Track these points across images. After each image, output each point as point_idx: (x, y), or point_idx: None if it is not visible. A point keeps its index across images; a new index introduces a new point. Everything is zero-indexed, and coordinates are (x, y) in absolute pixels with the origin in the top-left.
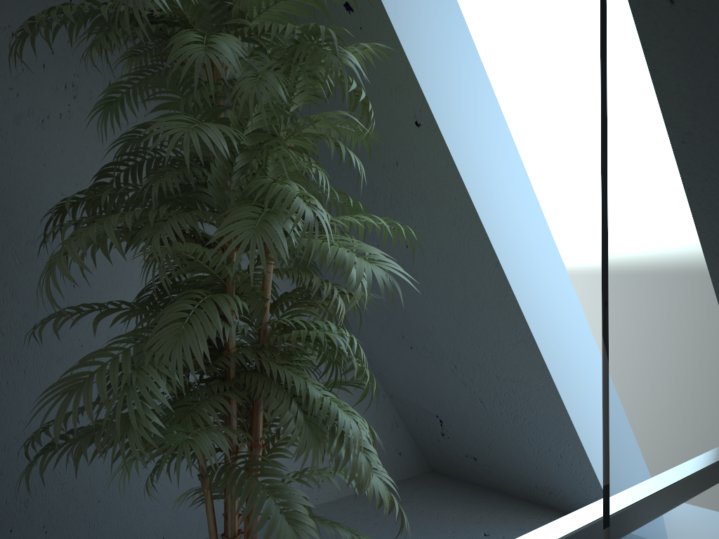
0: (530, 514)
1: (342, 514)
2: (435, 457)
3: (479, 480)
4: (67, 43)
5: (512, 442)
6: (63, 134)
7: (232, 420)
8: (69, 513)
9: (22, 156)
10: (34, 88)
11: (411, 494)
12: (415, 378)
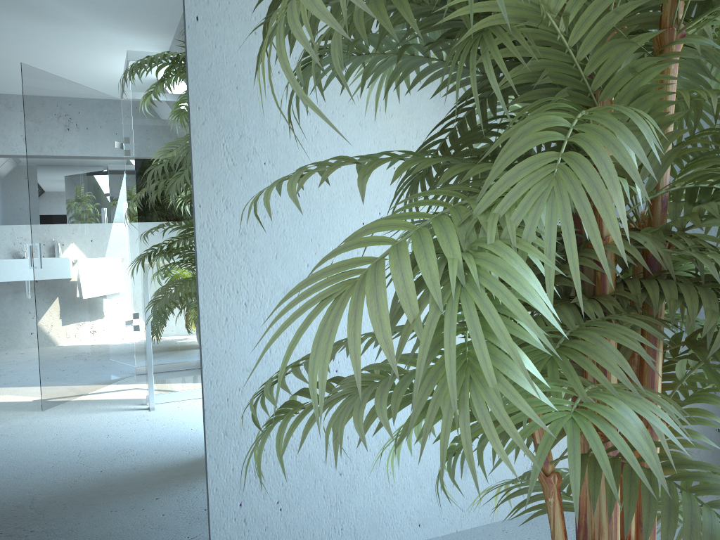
0: None
1: None
2: None
3: None
4: None
5: None
6: None
7: (610, 374)
8: (306, 487)
9: (228, 22)
10: None
11: None
12: None
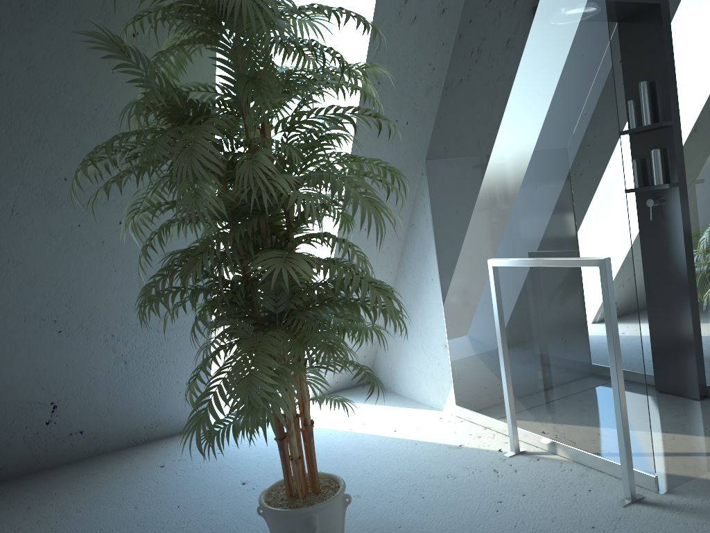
0: (151, 448)
1: (30, 529)
2: (18, 459)
3: (75, 455)
4: None
5: (141, 391)
6: None
7: None
8: None
9: None
10: None
11: (40, 493)
12: (44, 367)
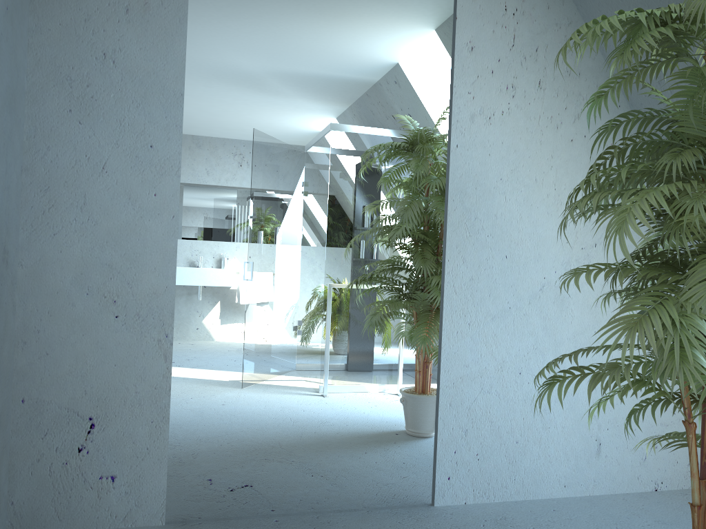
0: None
1: None
2: None
3: None
4: (509, 50)
5: None
6: (503, 128)
7: None
8: (494, 447)
9: (474, 147)
10: (484, 91)
11: None
12: None
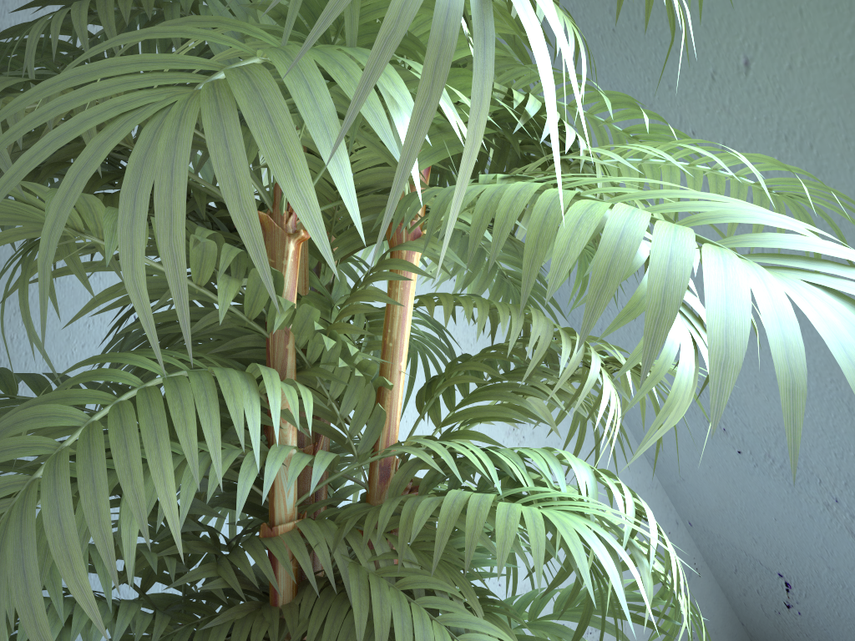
0: None
1: None
2: (767, 635)
3: None
4: None
5: None
6: None
7: None
8: None
9: None
10: None
11: None
12: (741, 505)
